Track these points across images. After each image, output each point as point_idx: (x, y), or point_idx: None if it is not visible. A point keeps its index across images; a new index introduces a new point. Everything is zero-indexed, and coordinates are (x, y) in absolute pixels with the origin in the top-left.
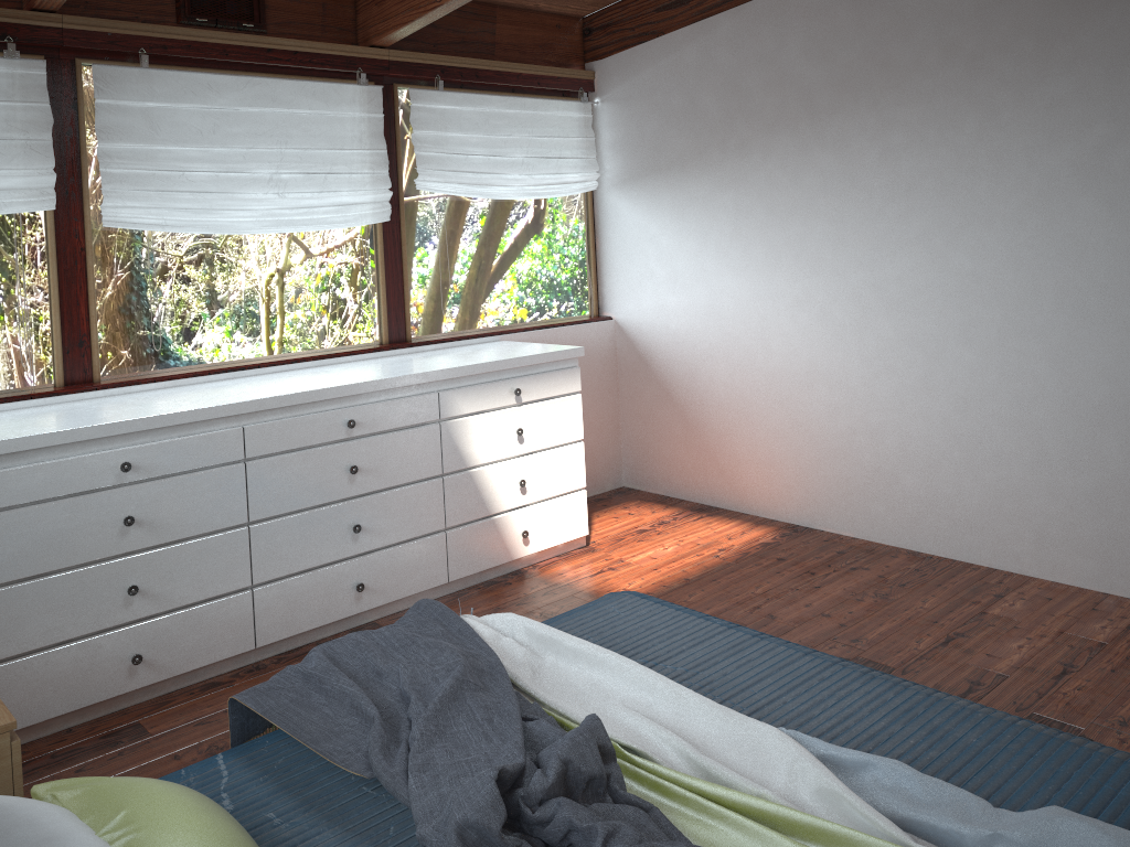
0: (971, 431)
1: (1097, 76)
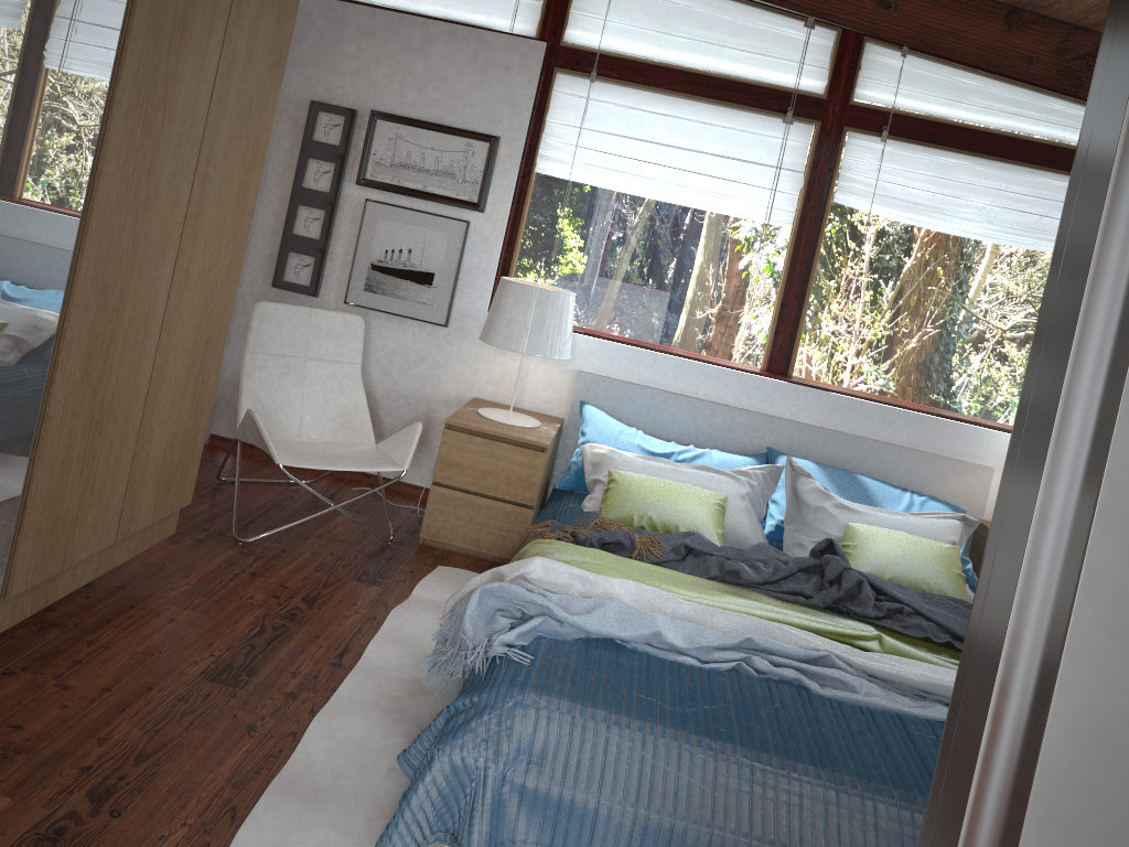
0: None
1: None
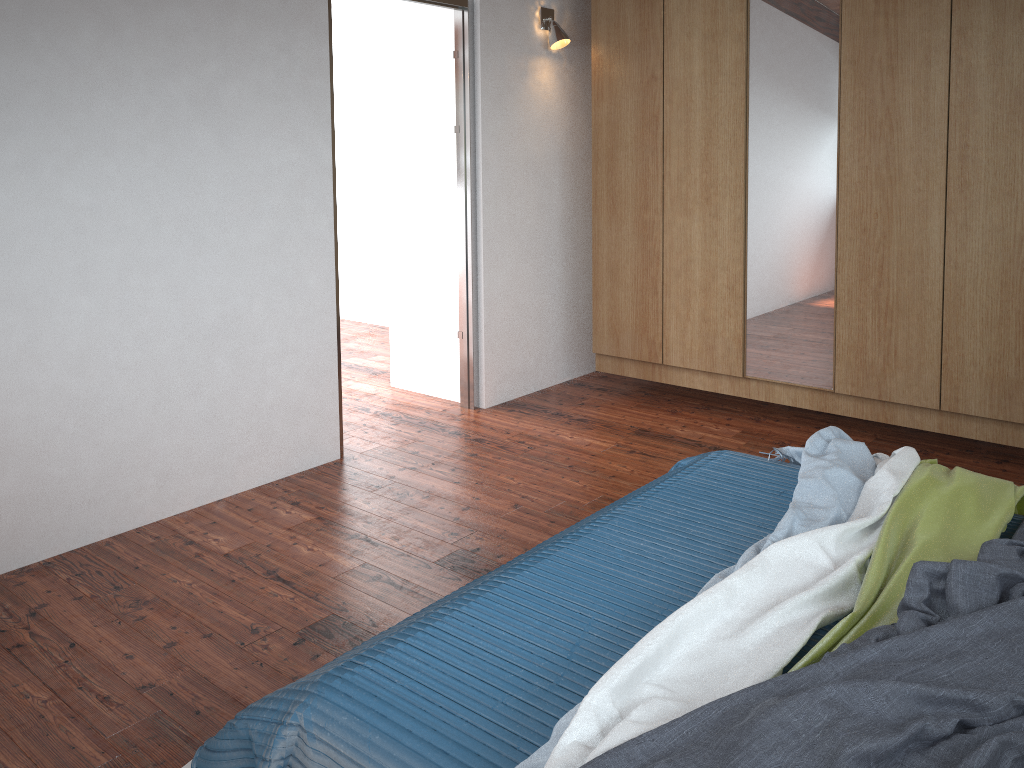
0: (90, 391)
1: (211, 15)
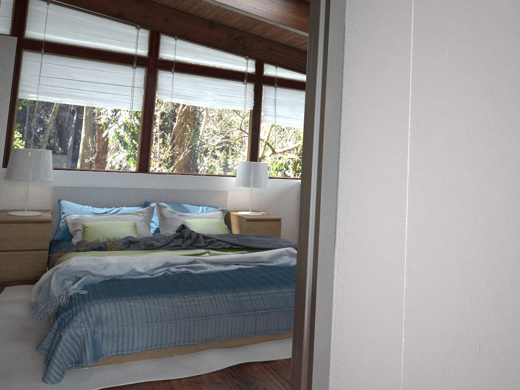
0: None
1: None
